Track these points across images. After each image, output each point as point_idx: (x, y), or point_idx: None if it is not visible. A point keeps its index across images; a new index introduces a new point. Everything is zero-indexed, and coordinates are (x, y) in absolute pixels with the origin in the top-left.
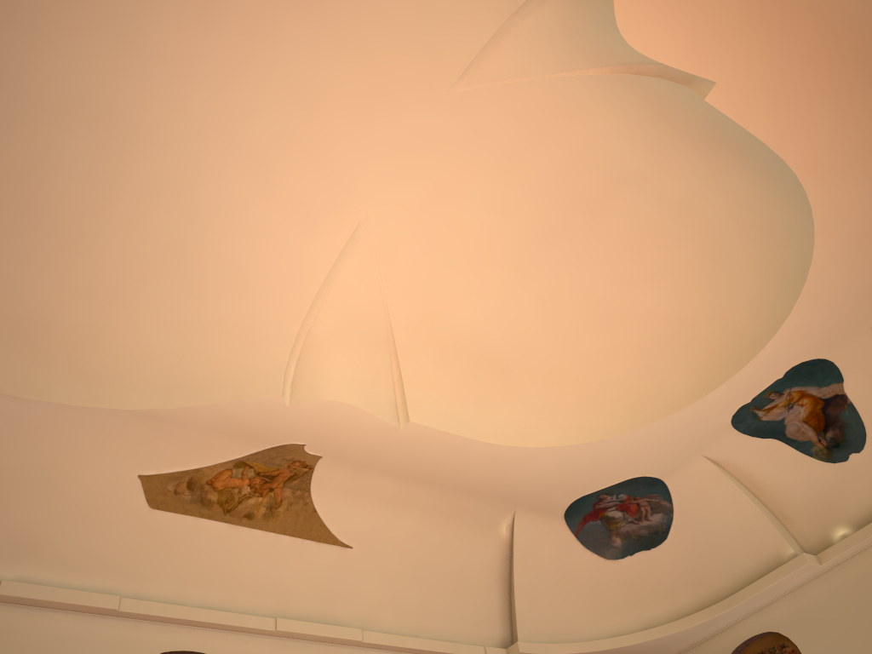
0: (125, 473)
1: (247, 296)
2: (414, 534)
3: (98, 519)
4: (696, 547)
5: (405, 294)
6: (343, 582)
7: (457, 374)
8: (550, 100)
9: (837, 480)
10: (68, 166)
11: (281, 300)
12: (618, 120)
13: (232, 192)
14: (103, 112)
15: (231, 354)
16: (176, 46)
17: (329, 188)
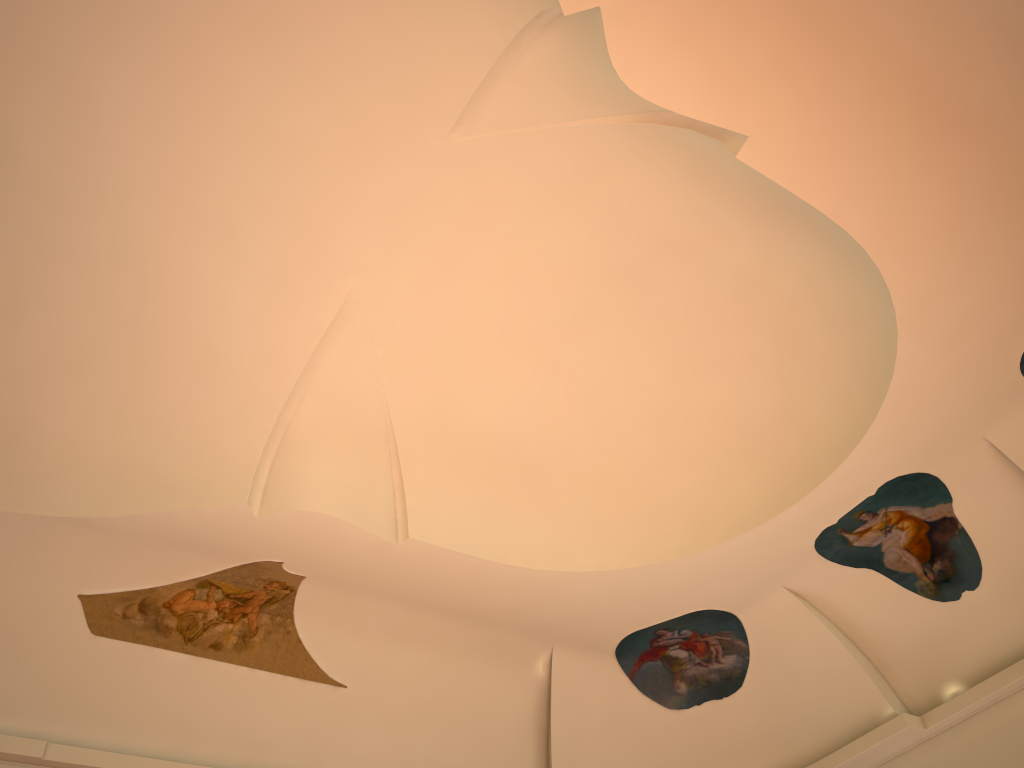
0: (62, 592)
1: (213, 383)
2: (425, 672)
3: (27, 647)
4: (777, 699)
5: (409, 382)
6: (334, 728)
7: (475, 480)
8: (568, 153)
9: (947, 623)
10: None
11: (254, 388)
12: (654, 178)
13: (191, 260)
14: (30, 164)
15: (191, 452)
16: (110, 87)
17: (309, 256)
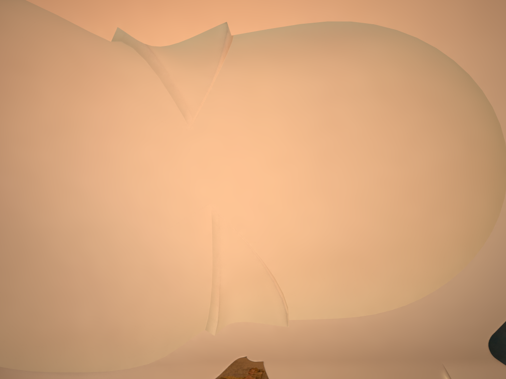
0: None
1: (185, 280)
2: None
3: None
4: None
5: (263, 240)
6: None
7: (324, 276)
8: (231, 93)
9: None
10: (95, 254)
11: (199, 275)
12: (272, 74)
13: (153, 232)
14: (88, 225)
15: (188, 315)
16: (87, 183)
17: (187, 205)
